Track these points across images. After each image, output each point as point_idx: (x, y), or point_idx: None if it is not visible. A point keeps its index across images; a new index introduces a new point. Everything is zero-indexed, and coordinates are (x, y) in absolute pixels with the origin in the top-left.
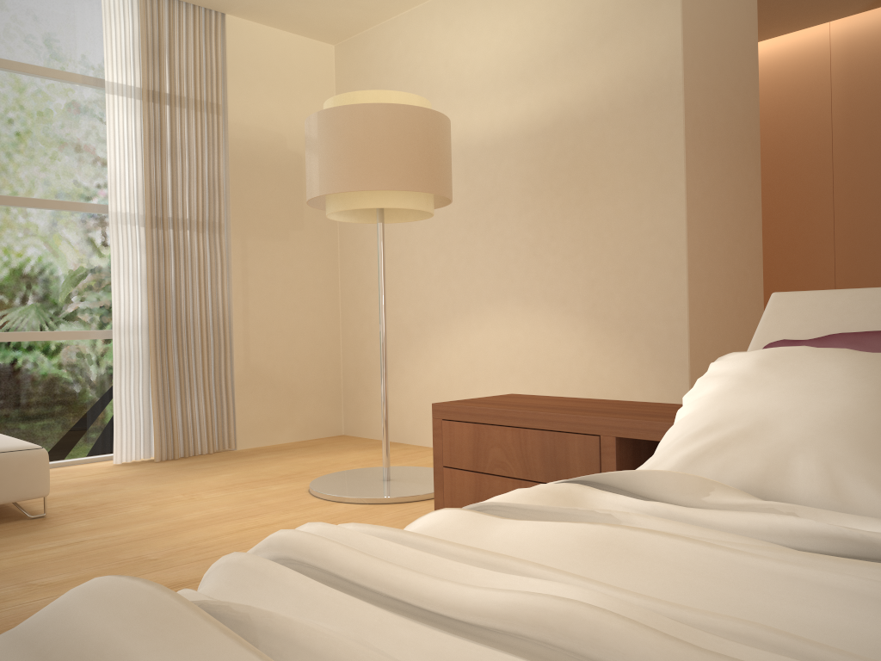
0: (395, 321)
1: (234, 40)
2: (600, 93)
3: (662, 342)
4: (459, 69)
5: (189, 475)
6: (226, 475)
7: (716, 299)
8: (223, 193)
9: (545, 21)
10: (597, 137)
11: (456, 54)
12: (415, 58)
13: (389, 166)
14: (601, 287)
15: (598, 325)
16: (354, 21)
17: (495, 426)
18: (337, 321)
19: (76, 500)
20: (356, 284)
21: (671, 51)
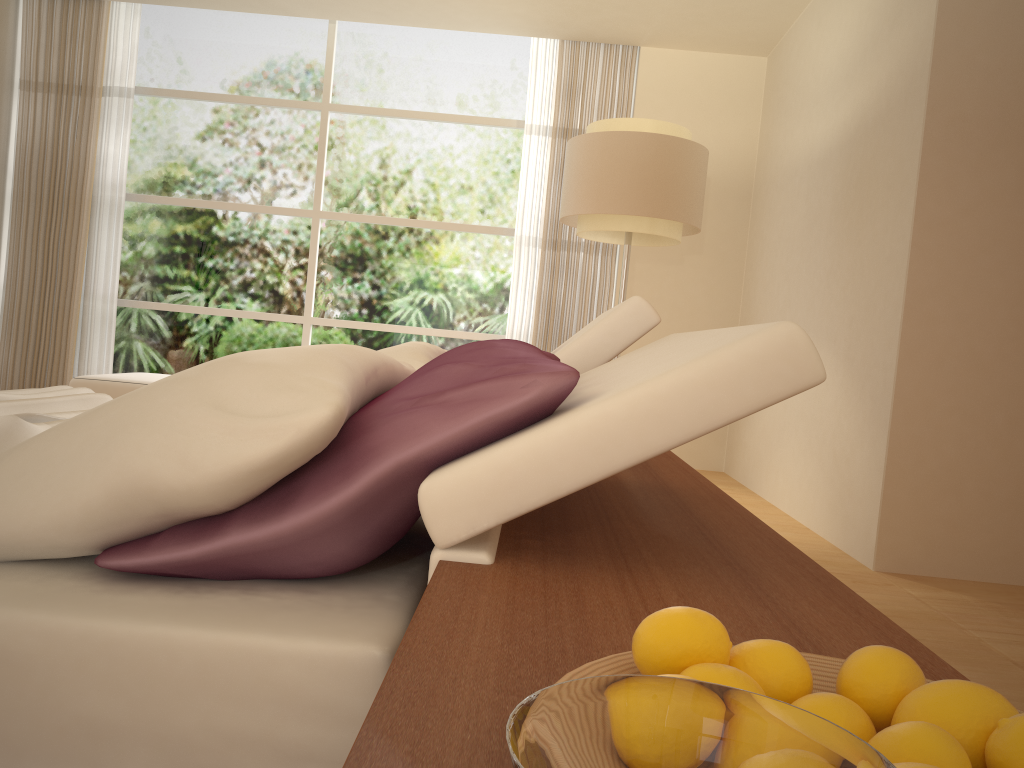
0: None
1: (646, 70)
2: (883, 91)
3: (878, 395)
4: (818, 73)
5: None
6: None
7: (973, 350)
8: None
9: (865, 10)
10: (874, 145)
11: (818, 57)
12: (800, 64)
13: (597, 191)
14: (855, 325)
15: (848, 370)
16: (761, 32)
17: None
18: None
19: None
20: (746, 314)
21: (927, 32)
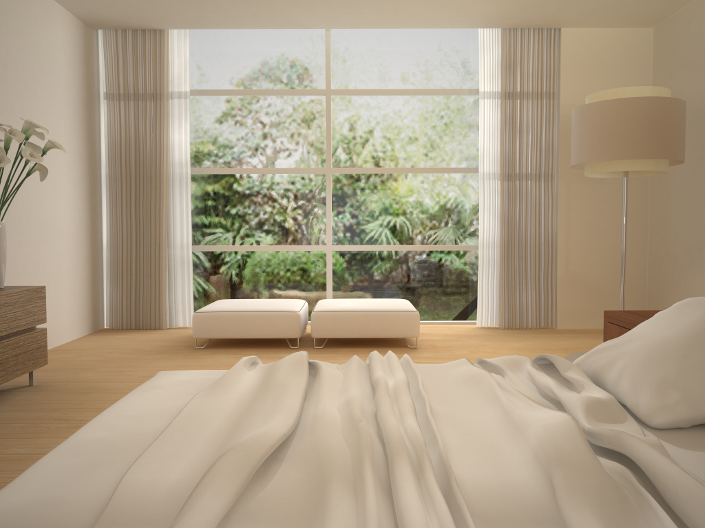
0: (682, 244)
1: (566, 45)
2: None
3: None
4: None
5: (509, 339)
6: (529, 342)
7: None
8: (554, 153)
9: None
10: None
11: None
12: None
13: (616, 143)
14: None
15: None
16: (660, 11)
17: (628, 330)
18: (645, 242)
19: (437, 342)
20: (659, 214)
21: None
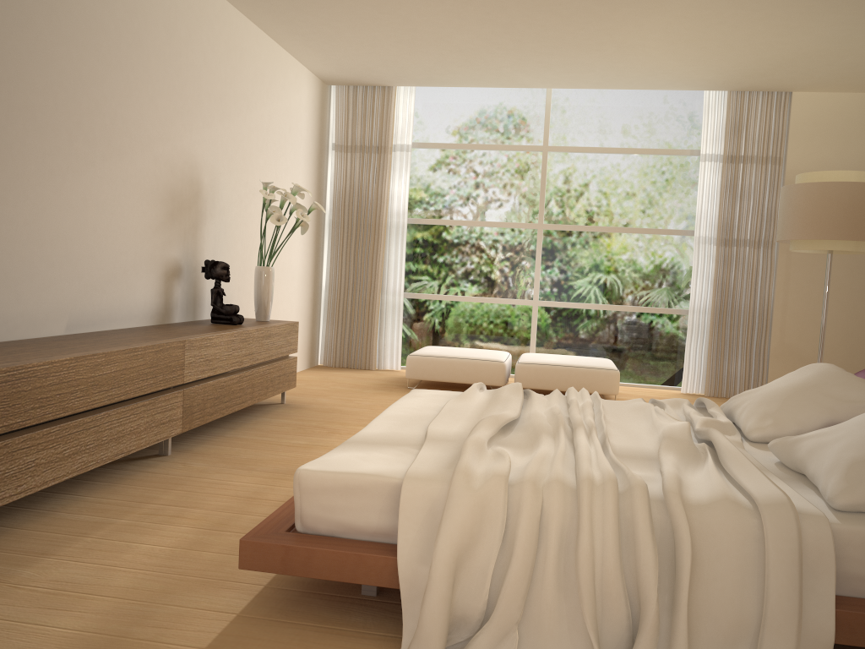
0: None
1: (797, 109)
2: None
3: None
4: None
5: None
6: None
7: None
8: (776, 220)
9: None
10: None
11: None
12: None
13: (817, 223)
14: None
15: None
16: None
17: None
18: None
19: None
20: None
21: None
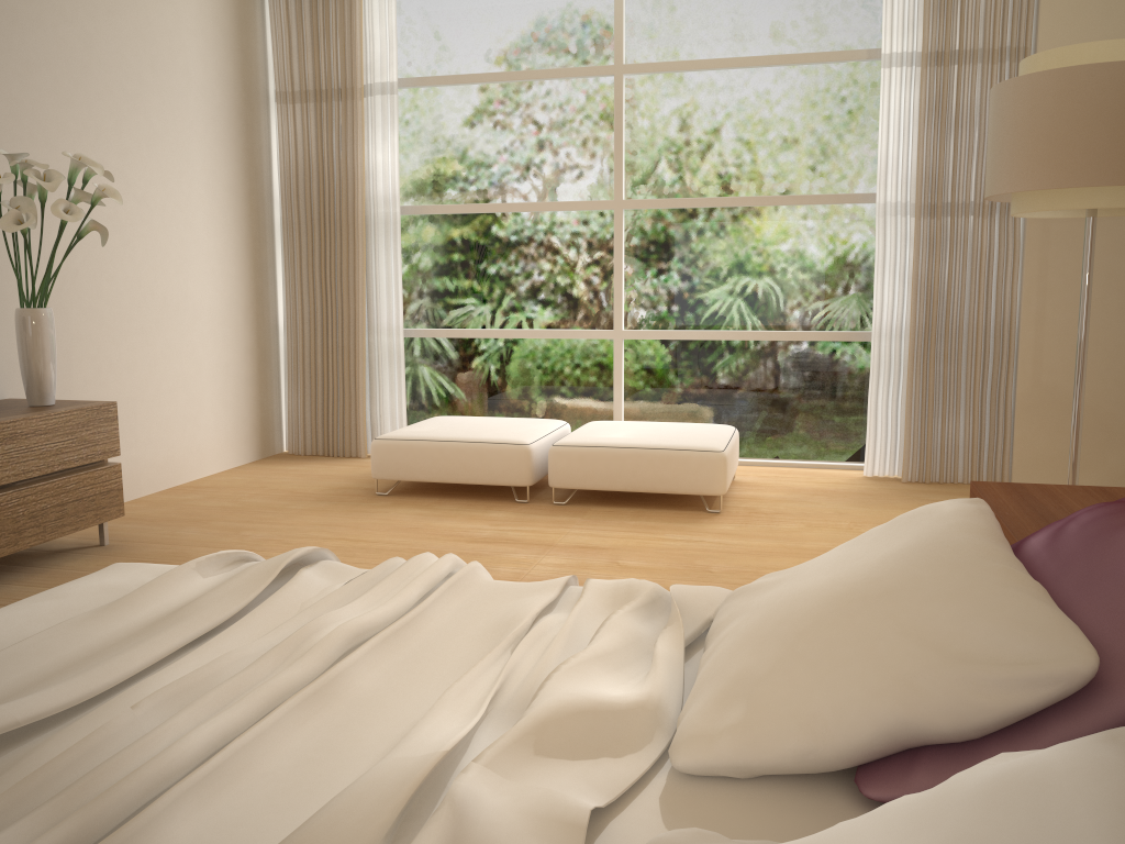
0: None
1: None
2: None
3: None
4: None
5: (900, 504)
6: None
7: None
8: None
9: None
10: None
11: None
12: None
13: (1055, 156)
14: None
15: None
16: None
17: None
18: None
19: (766, 504)
20: None
21: None
